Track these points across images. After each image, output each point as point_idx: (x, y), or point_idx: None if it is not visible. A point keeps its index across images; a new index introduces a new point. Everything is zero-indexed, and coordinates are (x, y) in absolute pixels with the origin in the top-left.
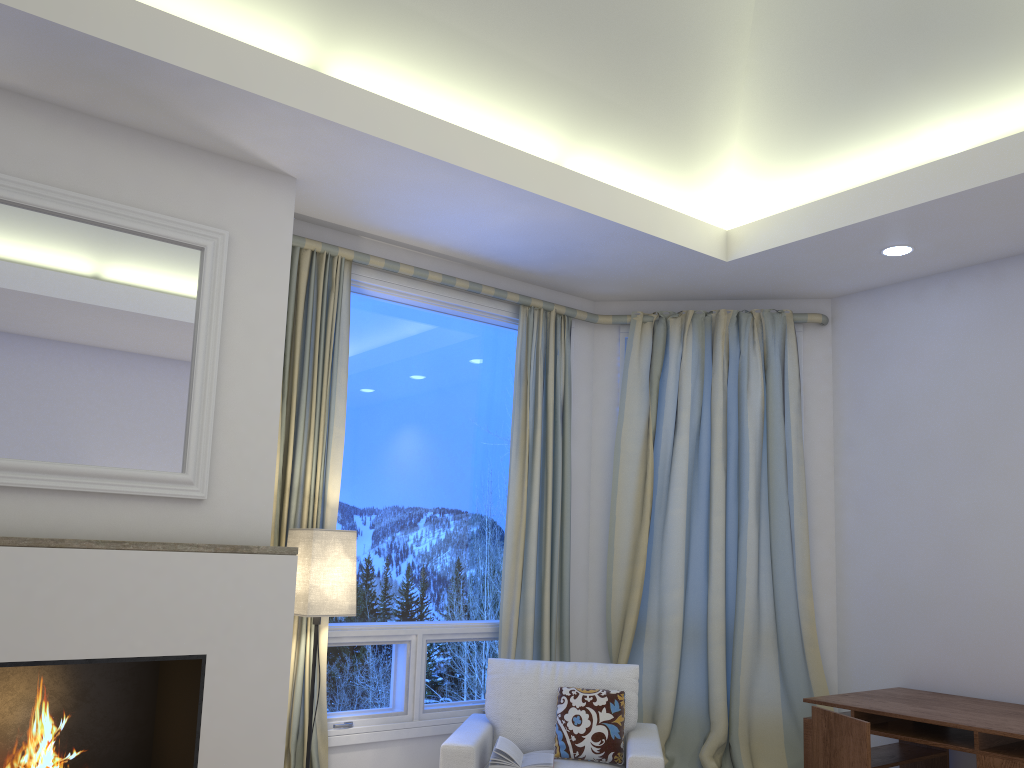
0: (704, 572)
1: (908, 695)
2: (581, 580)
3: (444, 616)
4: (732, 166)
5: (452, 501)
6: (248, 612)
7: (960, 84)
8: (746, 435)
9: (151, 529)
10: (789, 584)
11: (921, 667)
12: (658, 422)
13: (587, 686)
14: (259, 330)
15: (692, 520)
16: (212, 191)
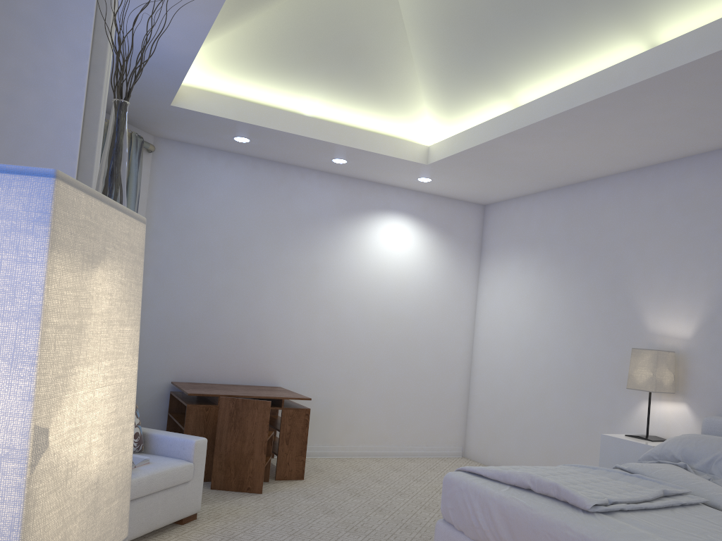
0: None
1: (198, 385)
2: None
3: None
4: (201, 48)
5: None
6: None
7: (337, 90)
8: None
9: None
10: None
11: (184, 369)
12: None
13: None
14: None
15: None
16: None
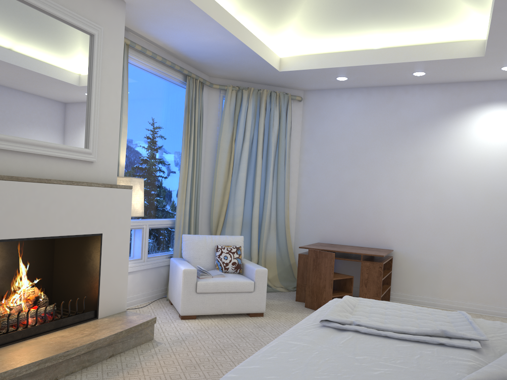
0: (251, 199)
1: (326, 245)
2: (200, 202)
3: (152, 217)
4: (289, 31)
5: (156, 165)
6: (116, 214)
7: (386, 23)
8: (271, 144)
9: (74, 175)
10: (283, 205)
11: (326, 235)
12: (236, 135)
13: (226, 244)
14: (112, 80)
15: (247, 178)
16: (94, 4)
